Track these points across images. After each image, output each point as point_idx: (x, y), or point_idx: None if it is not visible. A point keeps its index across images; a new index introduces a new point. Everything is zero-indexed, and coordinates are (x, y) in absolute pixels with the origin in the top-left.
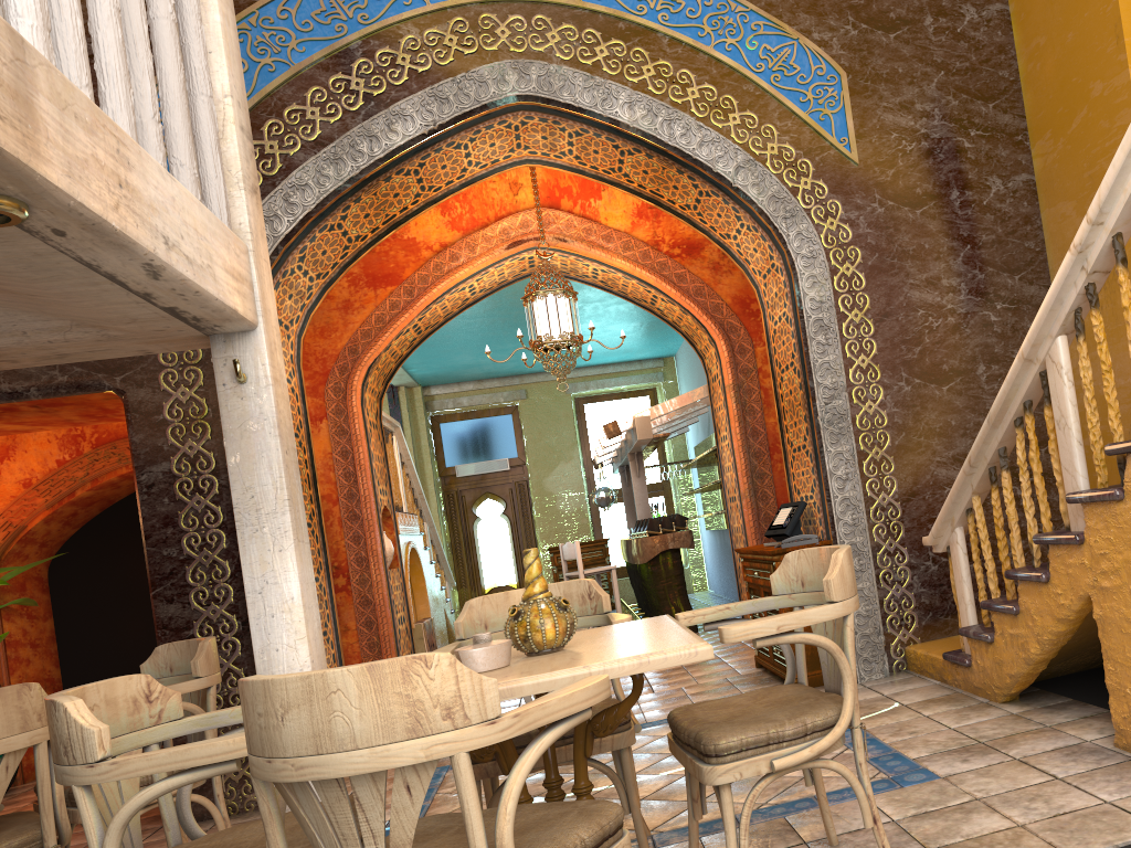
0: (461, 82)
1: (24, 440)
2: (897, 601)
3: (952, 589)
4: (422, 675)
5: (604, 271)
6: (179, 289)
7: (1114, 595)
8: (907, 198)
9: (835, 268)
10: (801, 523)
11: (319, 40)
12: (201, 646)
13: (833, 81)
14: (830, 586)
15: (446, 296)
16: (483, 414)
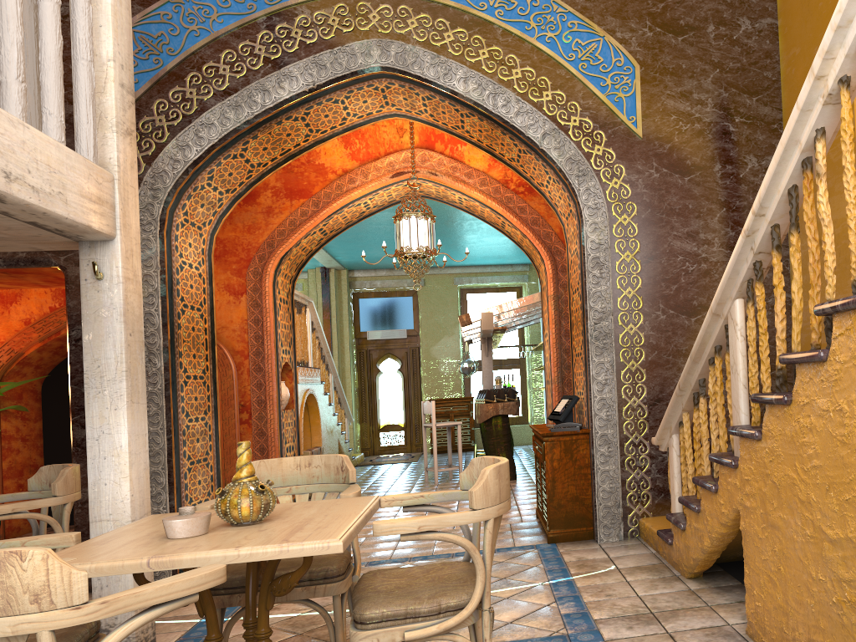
0: (337, 53)
1: (28, 290)
2: (637, 482)
3: (668, 481)
4: (16, 566)
5: (466, 199)
6: (28, 210)
7: (752, 514)
8: (678, 167)
9: (615, 218)
10: (577, 412)
11: (234, 14)
12: (62, 472)
13: (628, 71)
14: (472, 497)
15: (345, 209)
16: (391, 294)
